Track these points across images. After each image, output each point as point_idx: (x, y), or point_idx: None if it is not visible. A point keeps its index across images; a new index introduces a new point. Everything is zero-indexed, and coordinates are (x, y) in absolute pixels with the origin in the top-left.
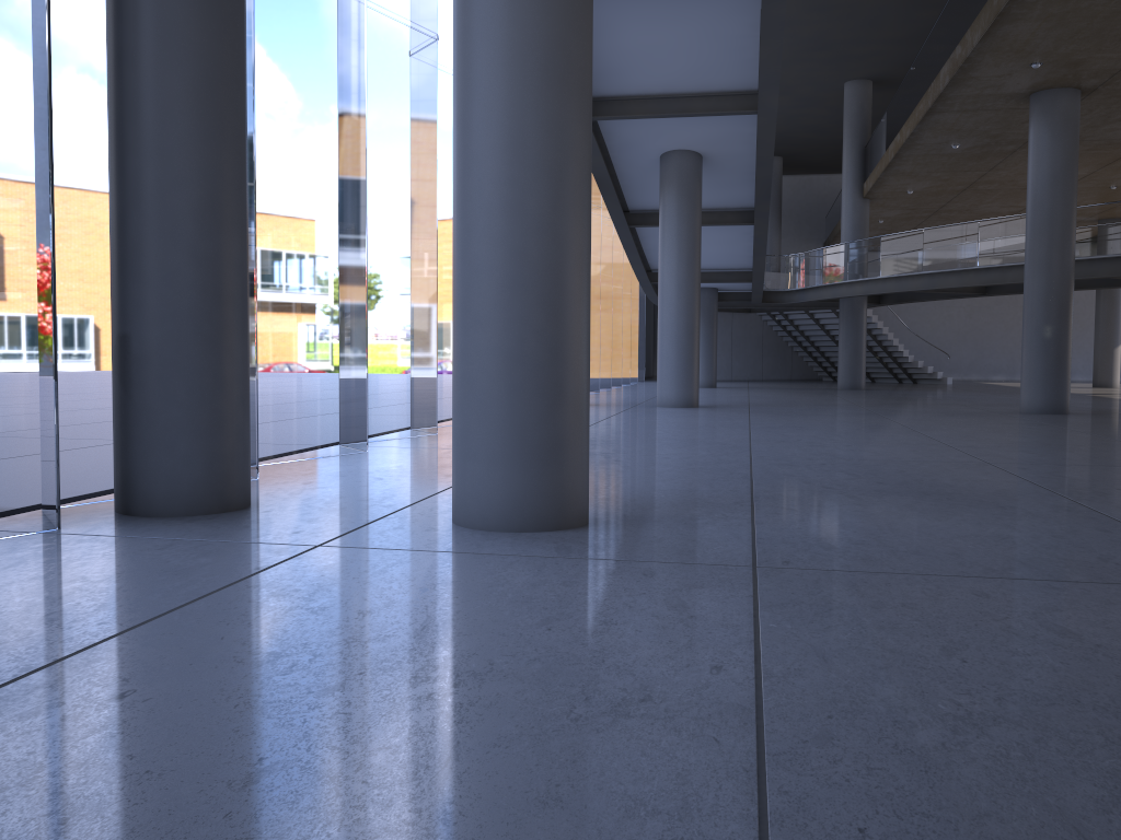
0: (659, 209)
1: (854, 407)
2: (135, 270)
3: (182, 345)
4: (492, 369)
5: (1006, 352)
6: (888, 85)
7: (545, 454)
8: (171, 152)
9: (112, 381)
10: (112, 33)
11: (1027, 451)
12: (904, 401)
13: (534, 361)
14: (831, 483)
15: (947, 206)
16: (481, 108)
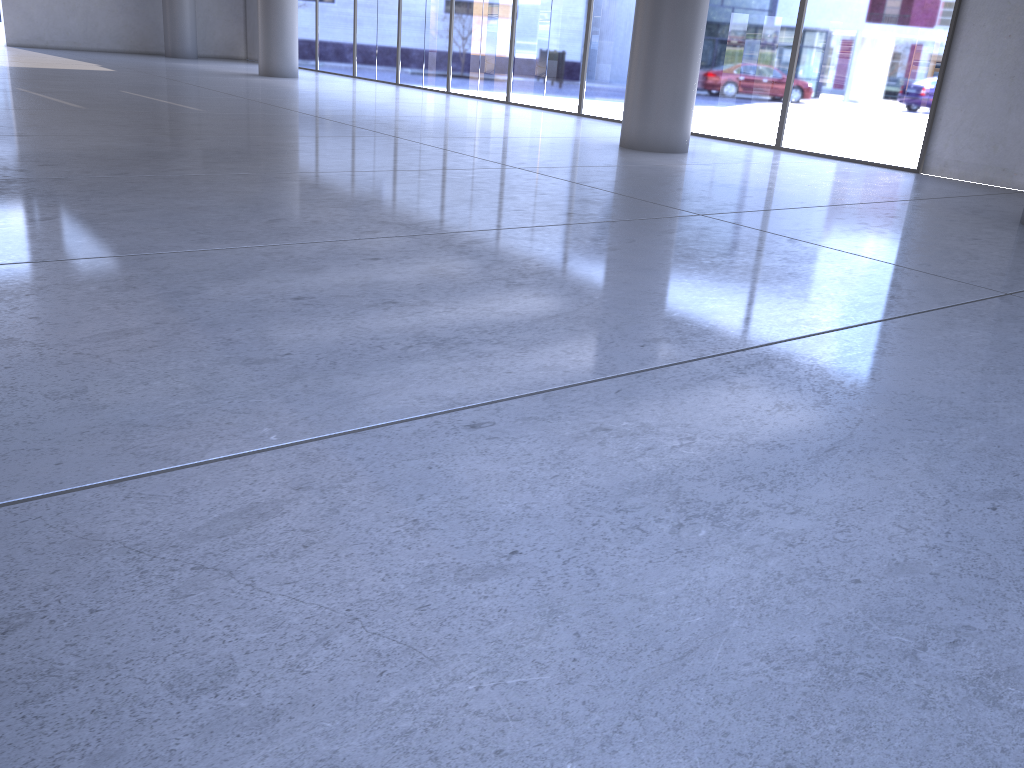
0: None
1: None
2: None
3: None
4: None
5: None
6: None
7: None
8: None
9: None
10: None
11: None
12: None
13: None
14: None
15: None
16: None
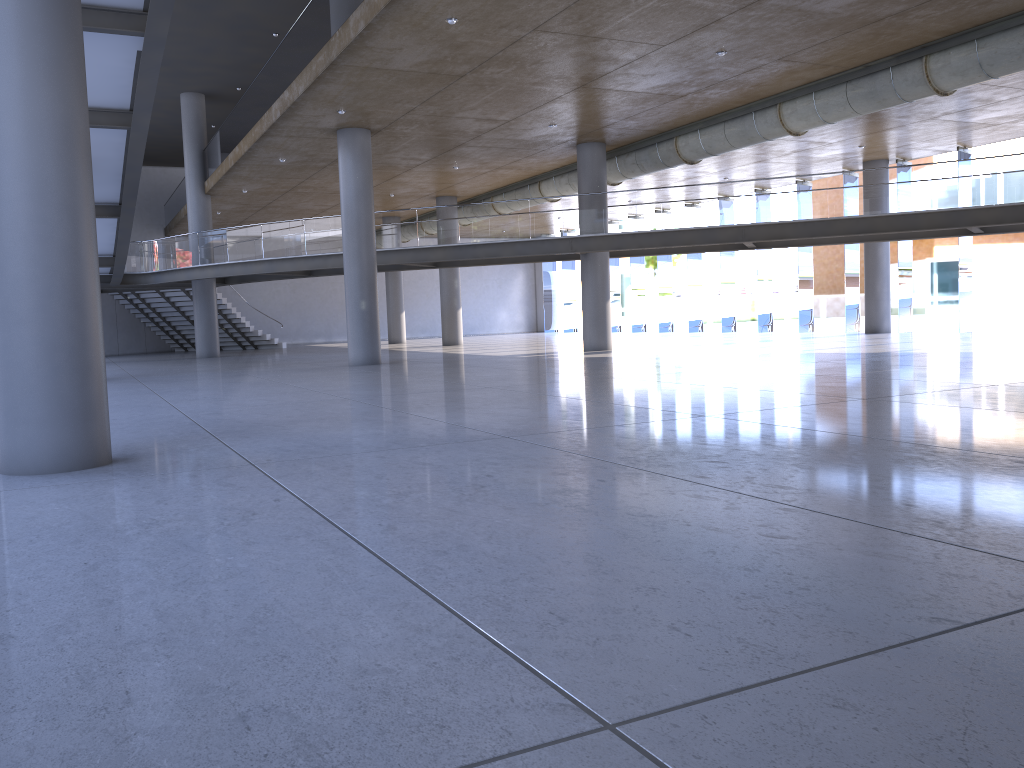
0: None
1: (225, 371)
2: None
3: None
4: (36, 355)
5: (324, 320)
6: (218, 100)
7: (84, 413)
8: None
9: None
10: None
11: (367, 389)
12: (260, 364)
13: (71, 348)
14: (257, 421)
15: (273, 203)
16: (11, 164)
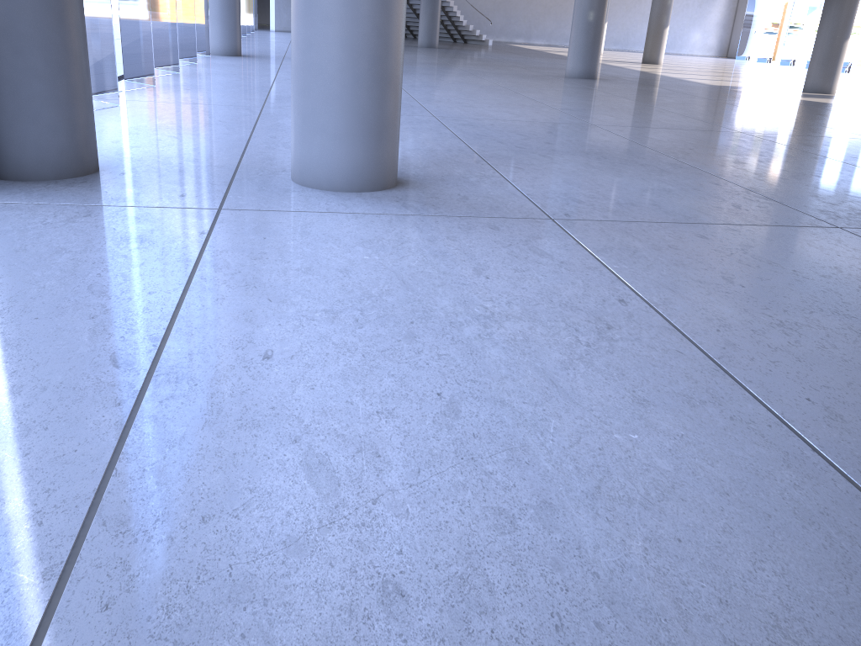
0: None
1: (450, 67)
2: None
3: (36, 19)
4: (340, 60)
5: (526, 21)
6: None
7: (379, 131)
8: None
9: None
10: None
11: (606, 114)
12: (479, 62)
13: (374, 55)
14: (518, 144)
15: None
16: None
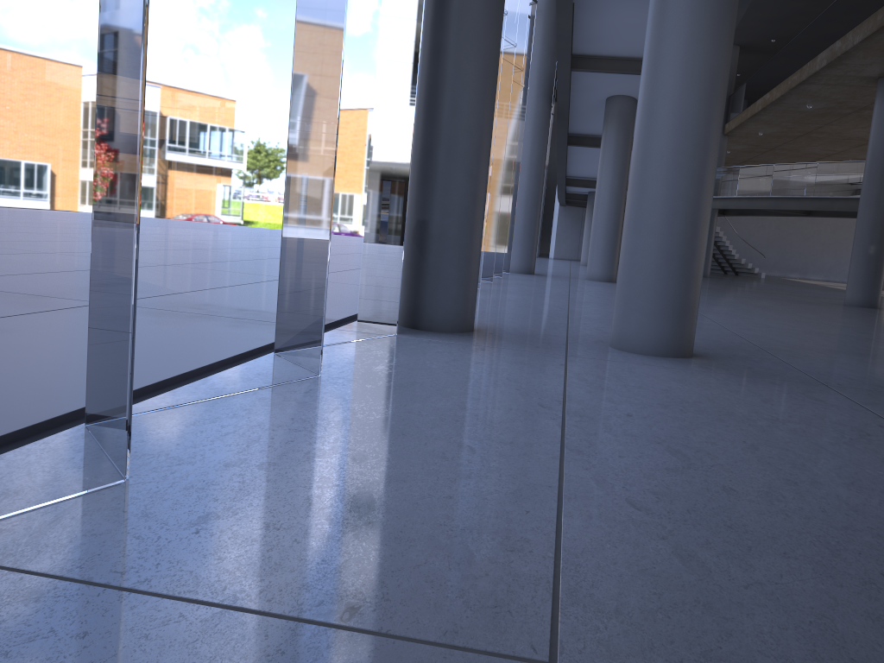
0: (602, 137)
1: (724, 291)
2: (436, 182)
3: (459, 229)
4: (658, 261)
5: (802, 257)
6: (750, 51)
7: (683, 313)
8: (466, 112)
9: (407, 247)
10: (433, 34)
11: None
12: (752, 290)
13: (684, 258)
14: (794, 343)
15: (782, 145)
16: (668, 106)
